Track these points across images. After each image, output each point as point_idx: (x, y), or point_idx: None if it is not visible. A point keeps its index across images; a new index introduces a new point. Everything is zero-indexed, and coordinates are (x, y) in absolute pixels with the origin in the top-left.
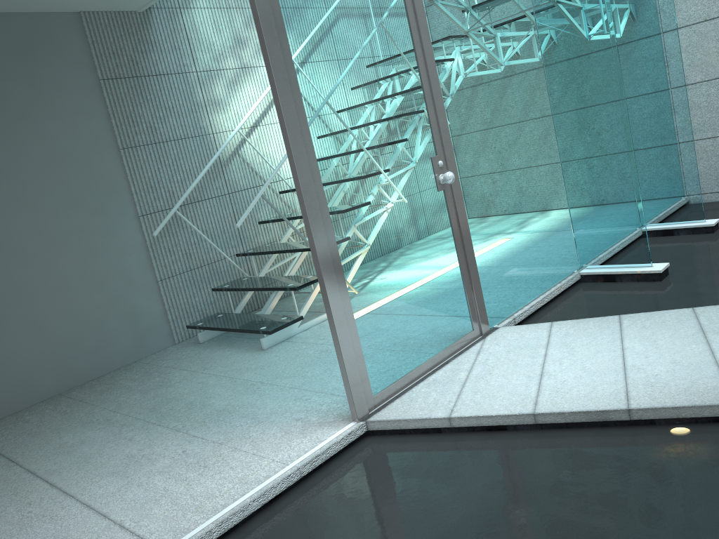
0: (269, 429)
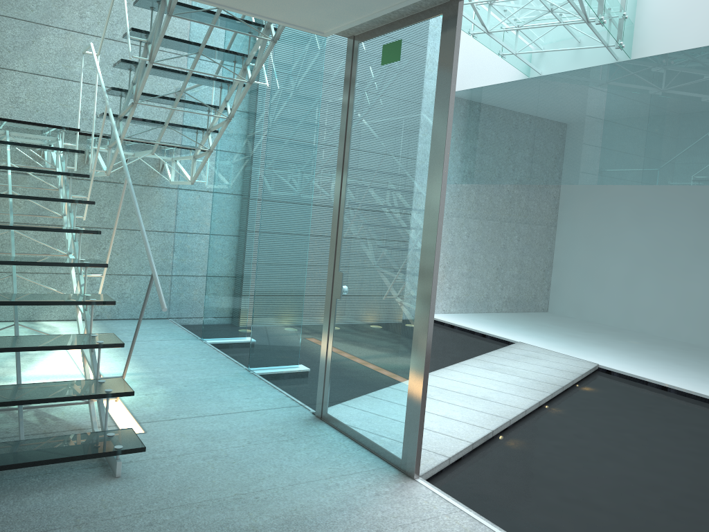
0: (378, 507)
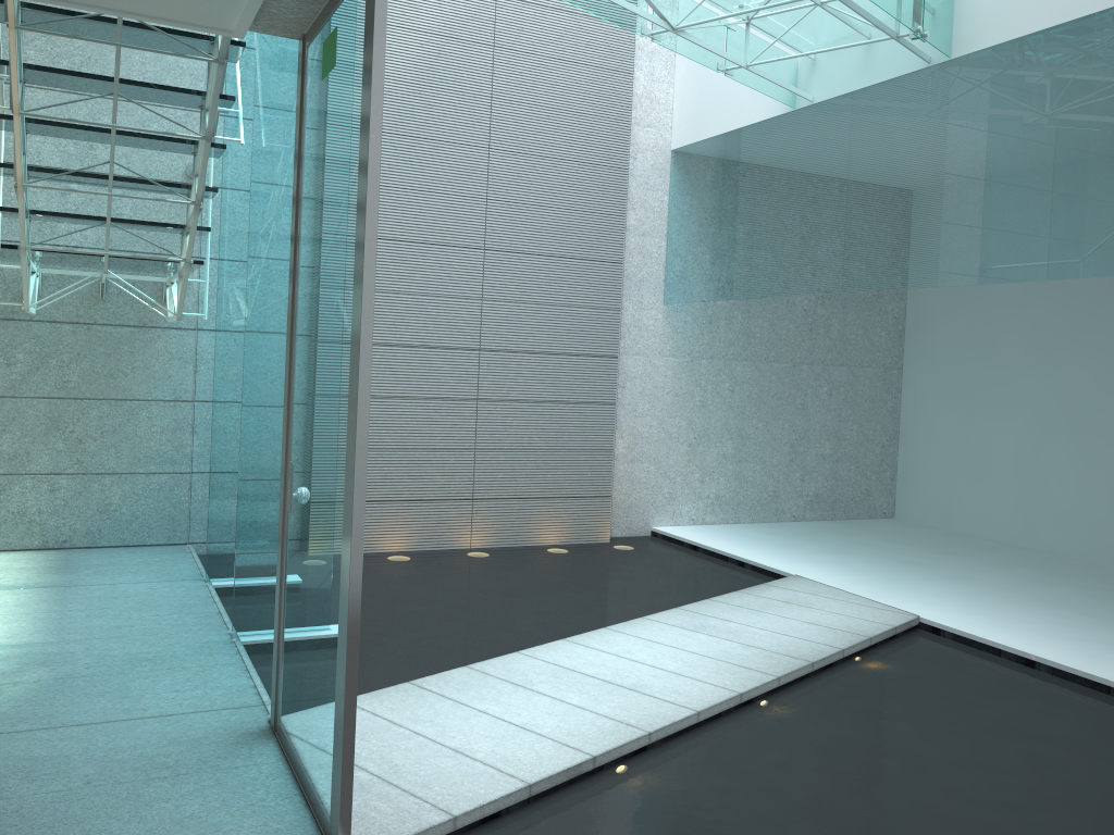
0: None
